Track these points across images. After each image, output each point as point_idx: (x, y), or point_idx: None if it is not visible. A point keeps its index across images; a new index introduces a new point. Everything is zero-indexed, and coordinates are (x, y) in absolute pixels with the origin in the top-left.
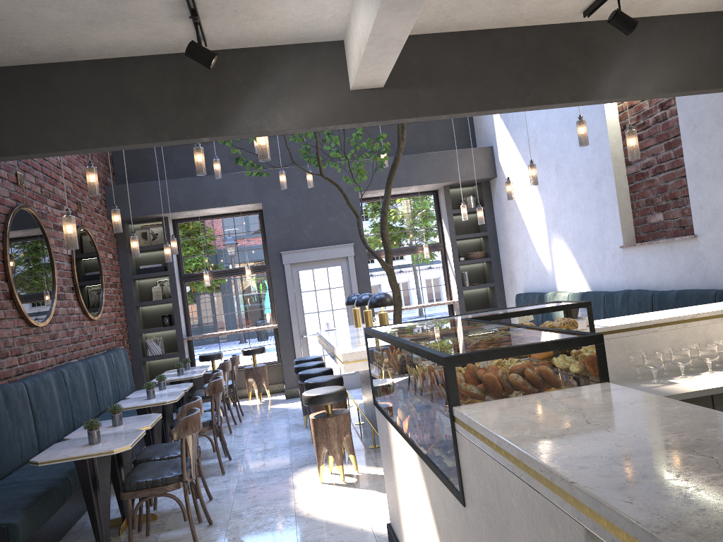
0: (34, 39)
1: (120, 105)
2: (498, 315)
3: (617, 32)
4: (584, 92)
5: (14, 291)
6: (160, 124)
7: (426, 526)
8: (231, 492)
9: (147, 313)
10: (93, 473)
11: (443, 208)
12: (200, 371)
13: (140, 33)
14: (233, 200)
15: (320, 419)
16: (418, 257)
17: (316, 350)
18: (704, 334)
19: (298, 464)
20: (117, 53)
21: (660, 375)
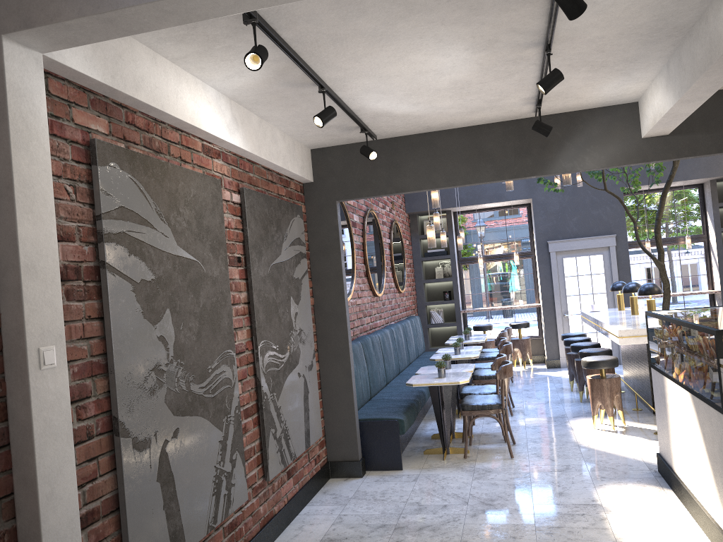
0: (434, 121)
1: (477, 156)
2: None
3: None
4: None
5: (368, 271)
6: (503, 168)
7: (693, 440)
8: (522, 427)
9: (430, 289)
10: (441, 396)
11: (708, 201)
12: (482, 338)
13: (498, 113)
14: (507, 196)
15: (596, 379)
16: (679, 248)
17: (576, 328)
18: None
19: (571, 415)
20: (478, 123)
21: None
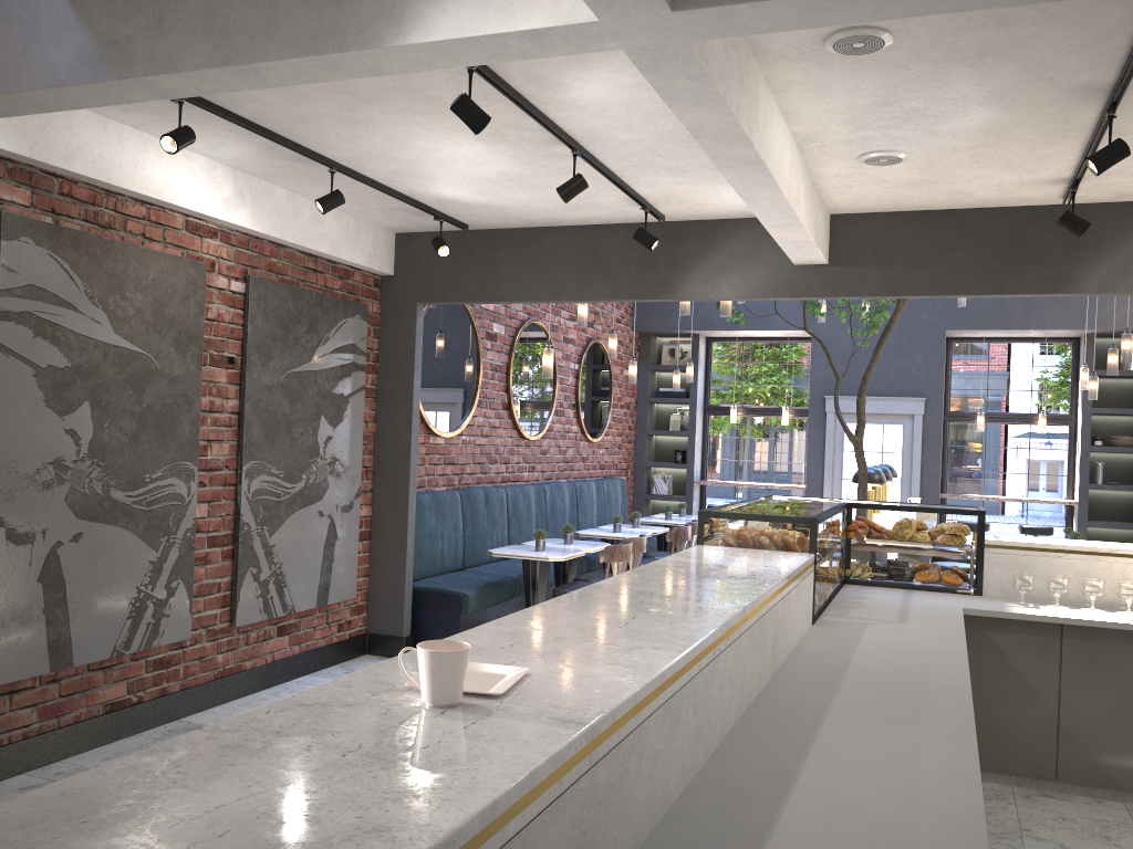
0: (530, 215)
1: (591, 265)
2: (880, 505)
3: (1119, 217)
4: (1061, 284)
5: (511, 402)
6: (620, 284)
7: None
8: None
9: (660, 444)
10: (534, 575)
11: (1081, 365)
12: (691, 520)
13: (608, 212)
14: (776, 323)
15: None
16: (1030, 431)
17: None
18: (1122, 573)
19: None
20: (594, 222)
21: (1043, 602)
